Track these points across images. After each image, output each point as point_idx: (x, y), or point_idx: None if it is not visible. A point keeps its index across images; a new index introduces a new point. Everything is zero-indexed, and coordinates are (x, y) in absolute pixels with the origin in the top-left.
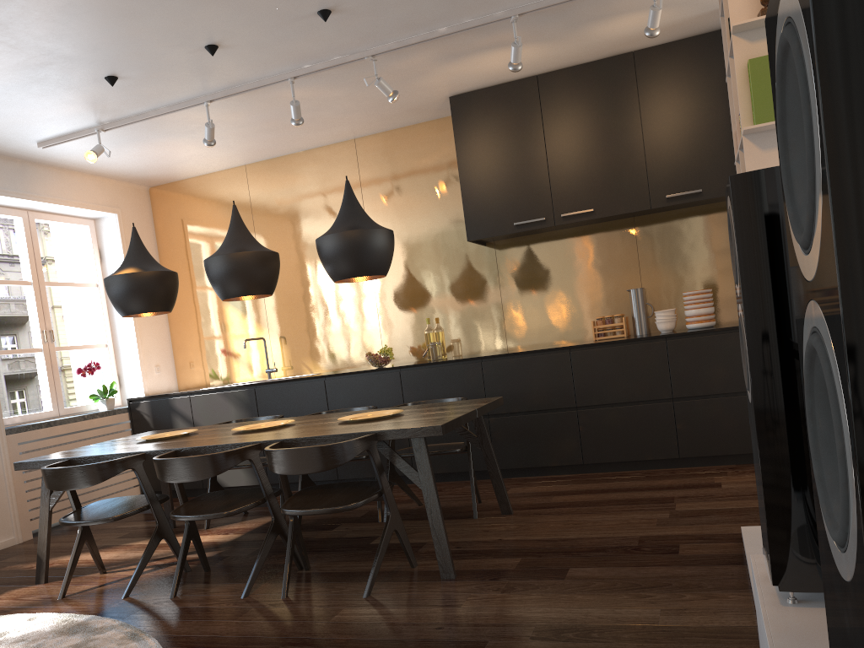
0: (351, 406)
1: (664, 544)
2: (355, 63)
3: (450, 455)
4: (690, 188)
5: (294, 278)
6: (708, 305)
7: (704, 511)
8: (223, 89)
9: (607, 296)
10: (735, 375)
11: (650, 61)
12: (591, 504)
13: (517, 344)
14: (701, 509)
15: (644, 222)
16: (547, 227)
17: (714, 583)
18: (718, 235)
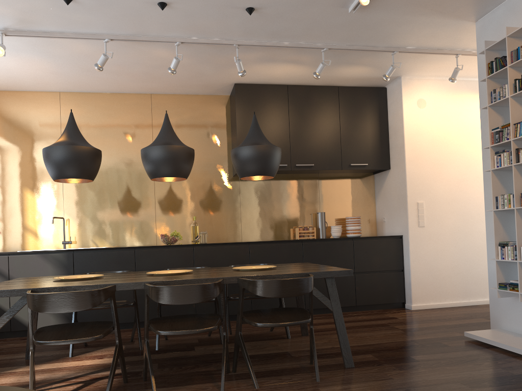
0: (154, 269)
1: (432, 343)
2: (220, 46)
3: None
4: (361, 162)
5: None
6: (360, 225)
7: (417, 328)
8: (126, 34)
9: (302, 215)
10: (384, 261)
11: (346, 93)
12: (346, 328)
13: (248, 238)
14: (412, 327)
15: (323, 177)
16: (286, 170)
17: (497, 356)
18: (358, 190)
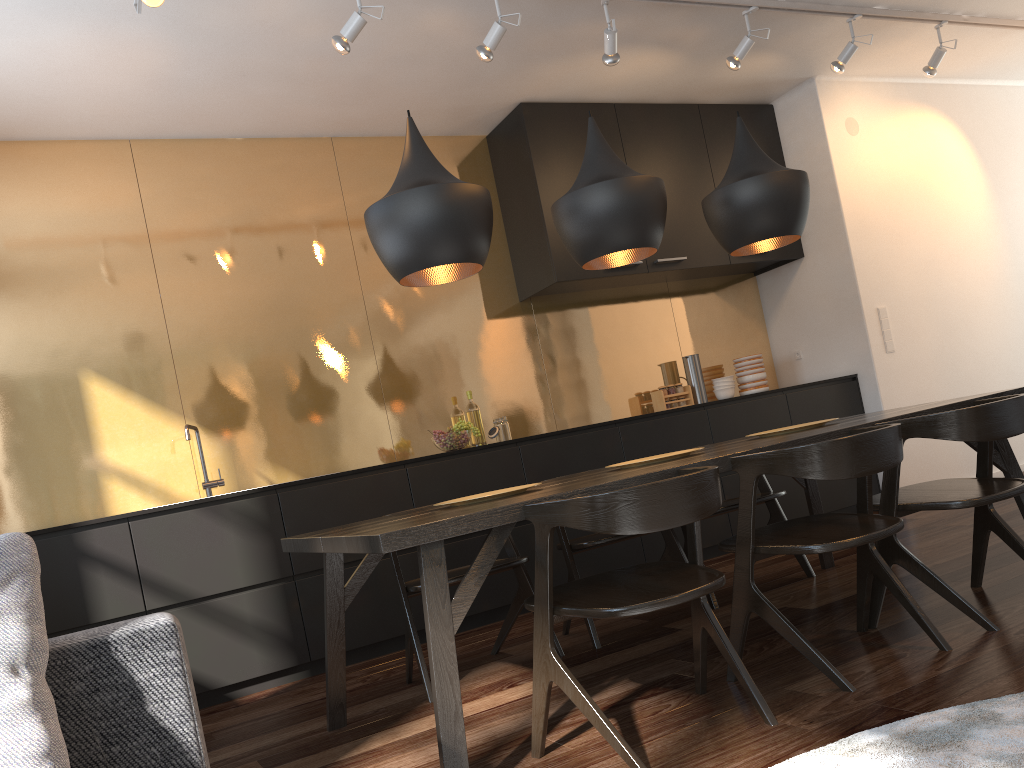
0: None
1: None
2: (566, 2)
3: (593, 555)
4: None
5: (235, 332)
6: (764, 370)
7: None
8: None
9: (653, 367)
10: None
11: (713, 117)
12: None
13: (568, 425)
14: None
15: (676, 288)
16: (640, 273)
17: None
18: (736, 307)
